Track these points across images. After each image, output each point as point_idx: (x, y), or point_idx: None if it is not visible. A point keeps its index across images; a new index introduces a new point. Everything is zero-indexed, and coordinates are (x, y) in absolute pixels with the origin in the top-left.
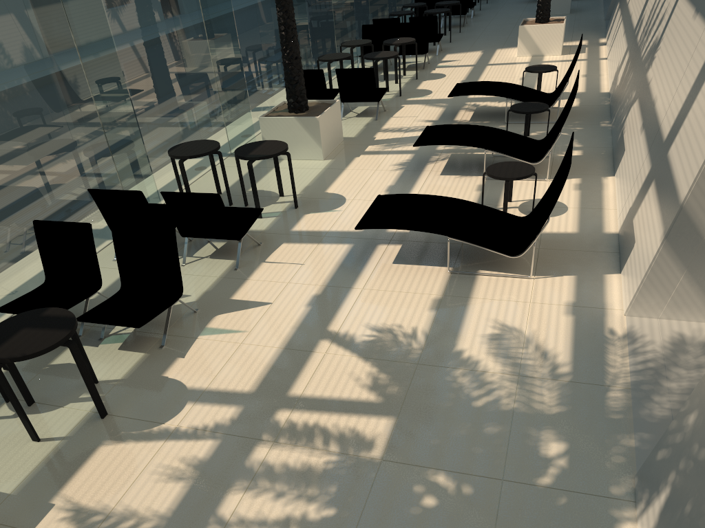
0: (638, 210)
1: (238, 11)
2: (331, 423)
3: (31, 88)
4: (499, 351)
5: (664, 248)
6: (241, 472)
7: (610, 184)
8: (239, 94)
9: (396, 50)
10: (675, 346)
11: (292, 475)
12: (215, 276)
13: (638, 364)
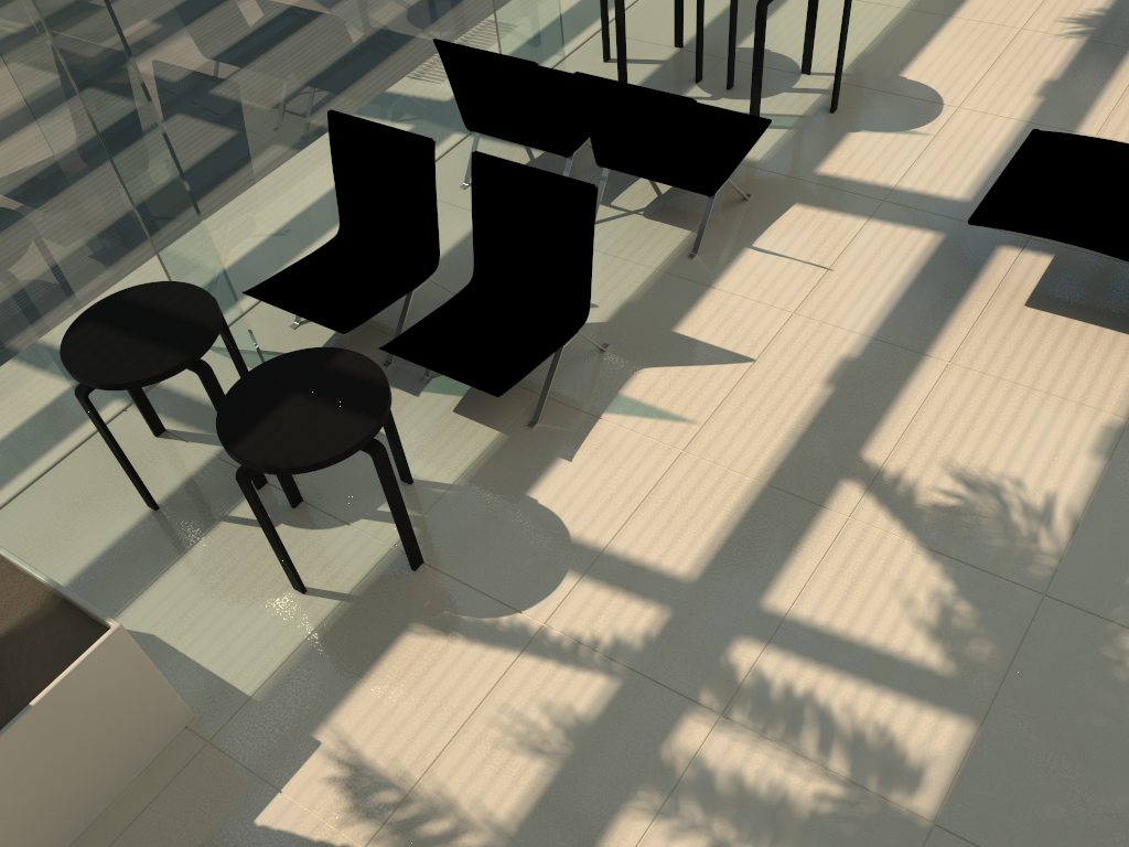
0: None
1: None
2: (840, 702)
3: None
4: None
5: None
6: (651, 771)
7: None
8: None
9: None
10: None
11: (749, 807)
12: (650, 265)
13: None
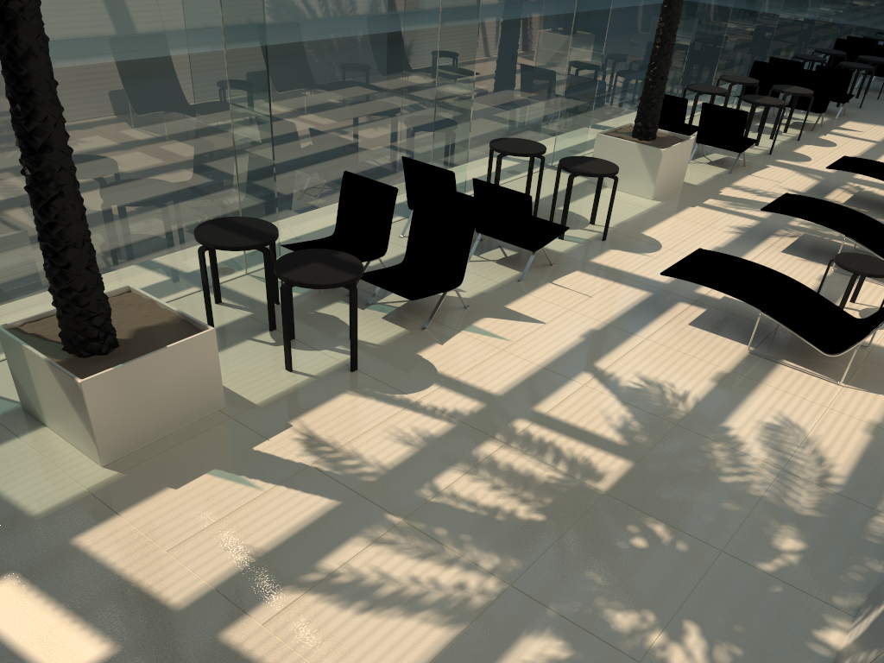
0: None
1: (615, 11)
2: (566, 447)
3: (386, 41)
4: (770, 441)
5: None
6: (465, 457)
7: None
8: (584, 102)
9: (784, 99)
10: None
11: (513, 476)
12: (496, 281)
13: None
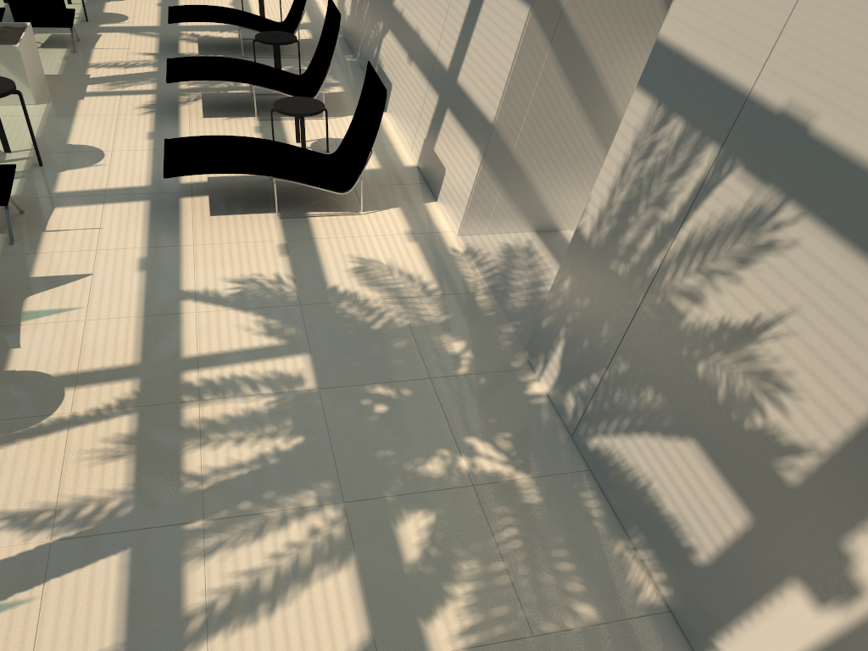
0: (437, 139)
1: None
2: (249, 372)
3: None
4: (370, 281)
5: (483, 167)
6: (184, 433)
7: (386, 120)
8: None
9: None
10: (507, 254)
11: (241, 422)
12: None
13: (487, 272)
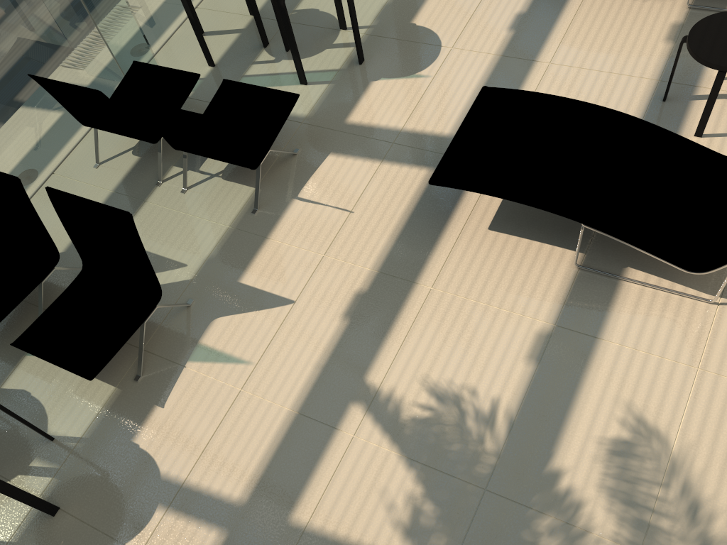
0: None
1: None
2: None
3: None
4: (619, 486)
5: None
6: None
7: None
8: None
9: None
10: None
11: None
12: (225, 223)
13: None
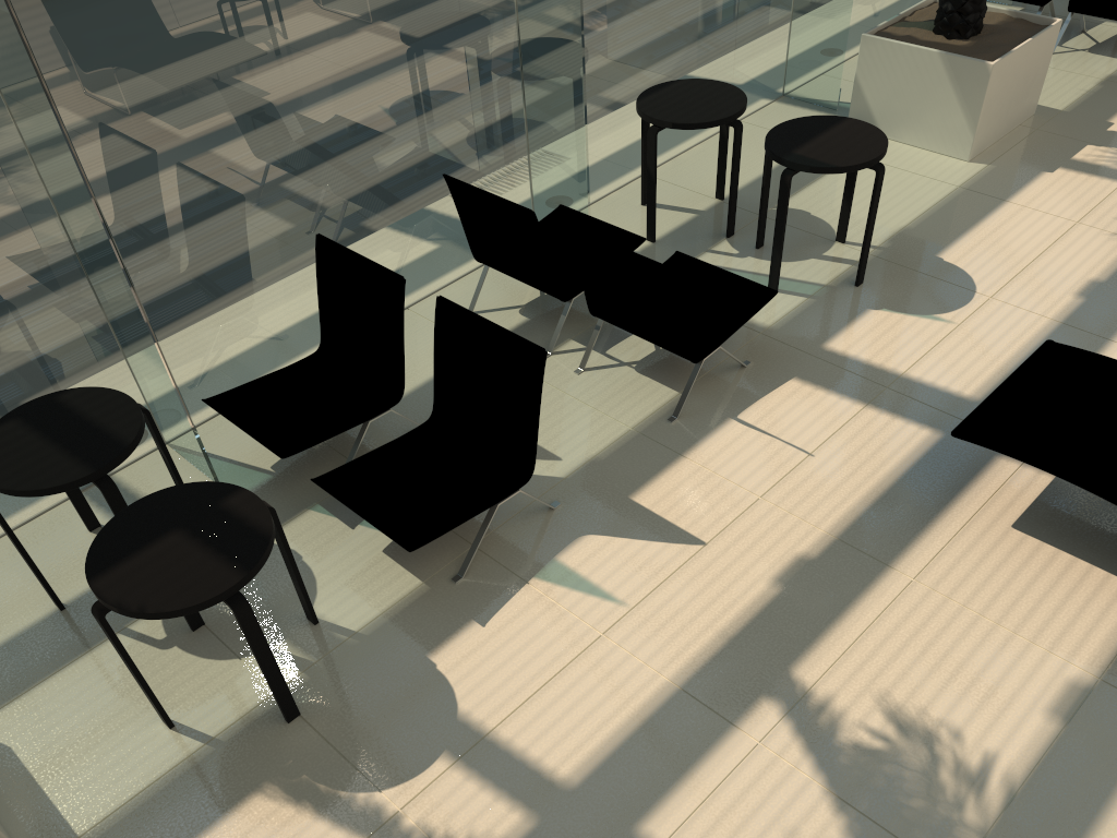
0: None
1: None
2: None
3: None
4: None
5: None
6: None
7: None
8: None
9: None
10: None
11: None
12: (626, 422)
13: None
